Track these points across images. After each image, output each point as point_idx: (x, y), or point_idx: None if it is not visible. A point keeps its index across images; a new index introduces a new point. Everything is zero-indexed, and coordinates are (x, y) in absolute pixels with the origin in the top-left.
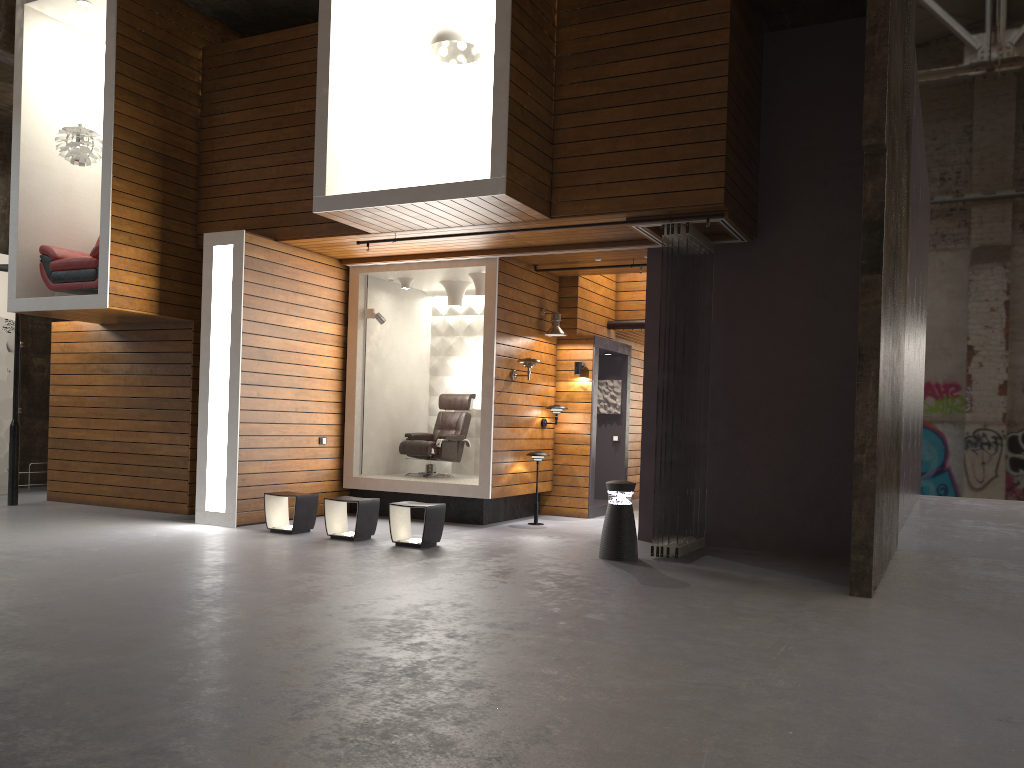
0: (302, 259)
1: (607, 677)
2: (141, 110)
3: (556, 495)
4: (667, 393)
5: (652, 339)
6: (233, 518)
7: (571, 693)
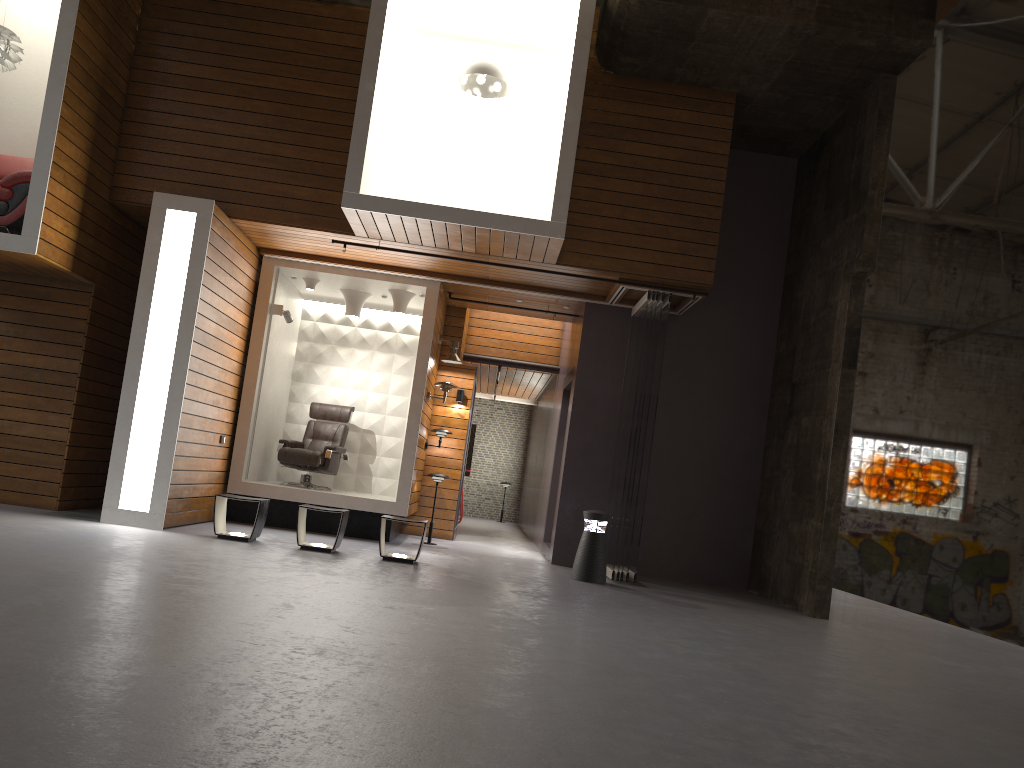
0: (239, 241)
1: (870, 679)
2: (94, 31)
3: (421, 516)
4: (639, 437)
5: (582, 383)
6: (161, 519)
7: (887, 691)
